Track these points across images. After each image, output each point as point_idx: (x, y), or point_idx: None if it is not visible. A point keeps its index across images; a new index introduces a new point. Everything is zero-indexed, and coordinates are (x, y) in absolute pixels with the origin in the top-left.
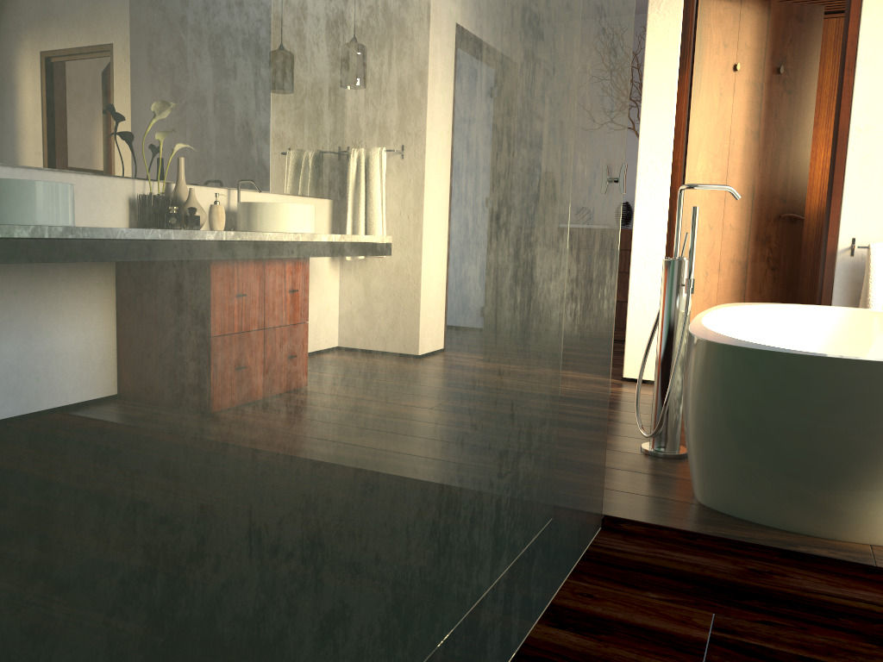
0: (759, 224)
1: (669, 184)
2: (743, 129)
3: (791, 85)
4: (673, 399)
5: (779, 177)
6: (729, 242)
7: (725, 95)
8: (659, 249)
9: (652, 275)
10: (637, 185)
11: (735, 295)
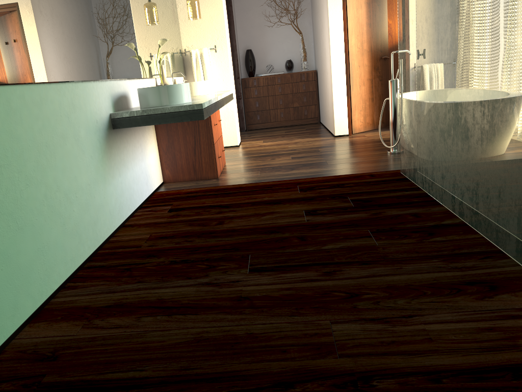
0: (374, 62)
1: (344, 50)
2: (365, 23)
3: (379, 2)
4: (399, 131)
5: (379, 41)
6: (365, 72)
7: (358, 9)
8: (343, 78)
9: (341, 90)
10: (331, 52)
11: (370, 93)
